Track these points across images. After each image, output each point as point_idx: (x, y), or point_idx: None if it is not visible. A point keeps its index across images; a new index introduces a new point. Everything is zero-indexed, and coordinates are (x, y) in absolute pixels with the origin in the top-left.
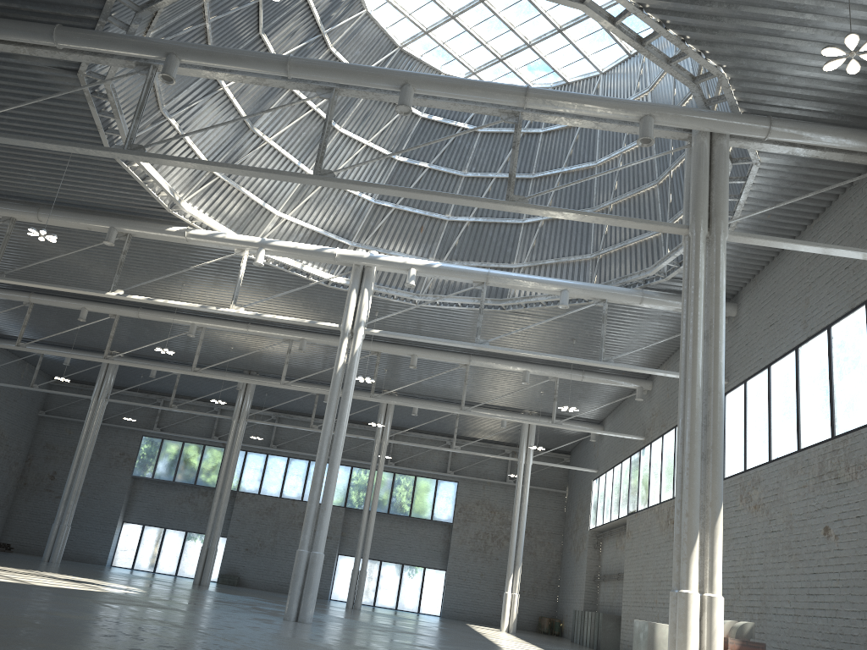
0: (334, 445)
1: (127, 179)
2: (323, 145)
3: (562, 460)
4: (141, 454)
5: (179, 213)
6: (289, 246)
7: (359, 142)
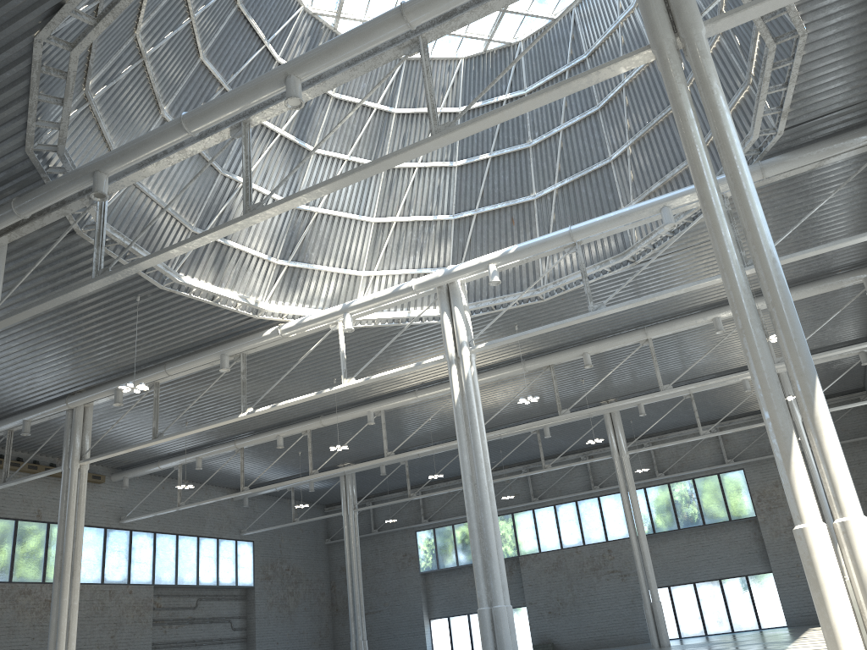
0: (477, 483)
1: (202, 306)
2: (246, 182)
3: (859, 400)
4: (421, 550)
5: (267, 315)
6: (369, 299)
7: (410, 168)
